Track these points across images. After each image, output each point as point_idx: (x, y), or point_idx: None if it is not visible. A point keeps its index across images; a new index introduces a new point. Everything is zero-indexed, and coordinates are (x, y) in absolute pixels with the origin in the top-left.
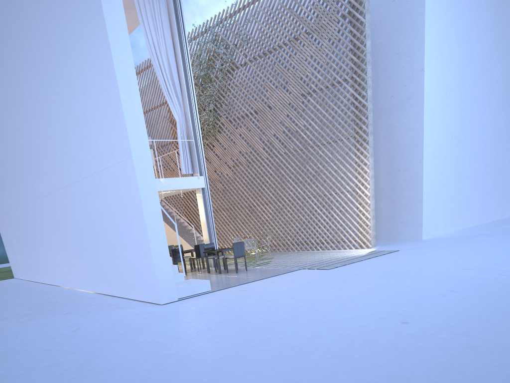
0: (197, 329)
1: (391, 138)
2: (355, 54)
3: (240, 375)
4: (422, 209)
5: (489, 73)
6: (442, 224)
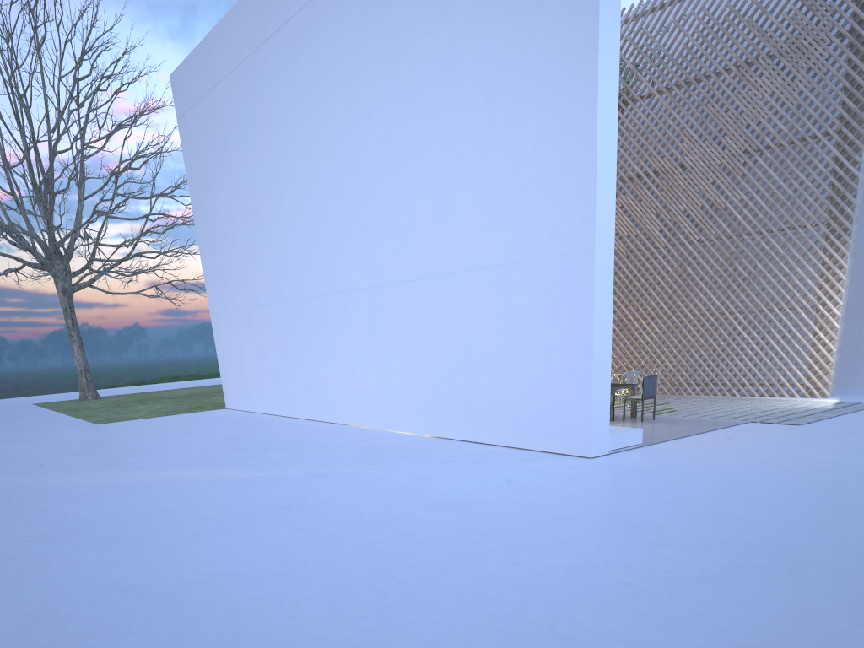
0: (708, 489)
1: None
2: (850, 96)
3: None
4: None
5: None
6: None
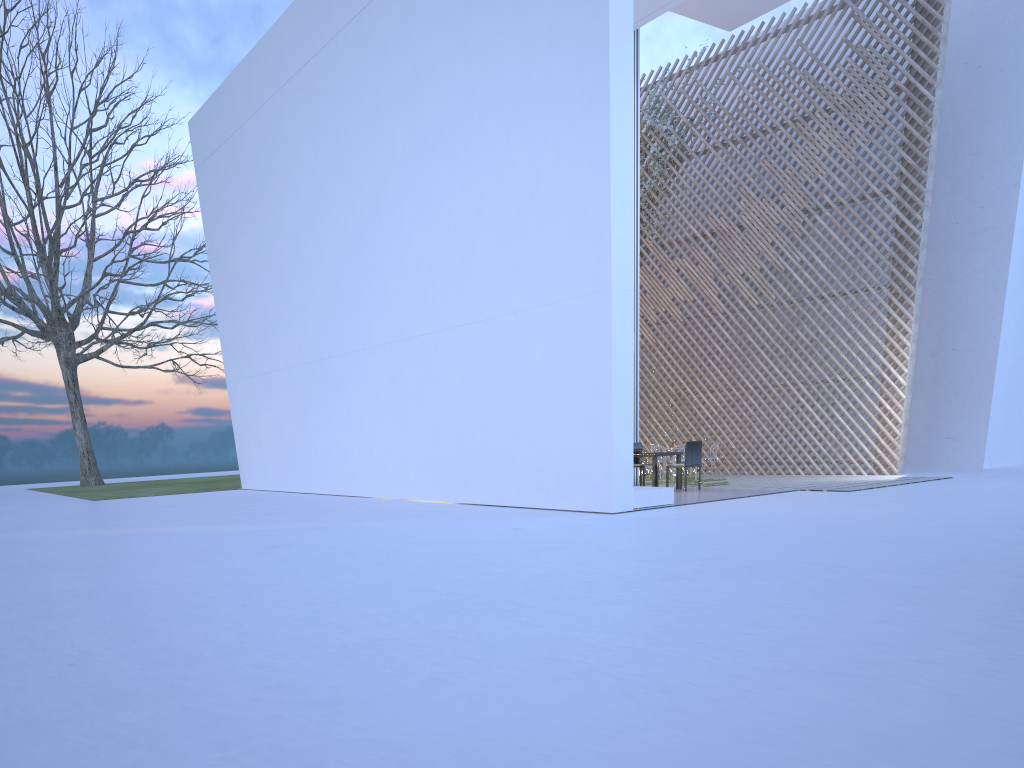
0: (717, 530)
1: (945, 294)
2: (909, 151)
3: (846, 554)
4: (989, 417)
5: None
6: (1016, 446)
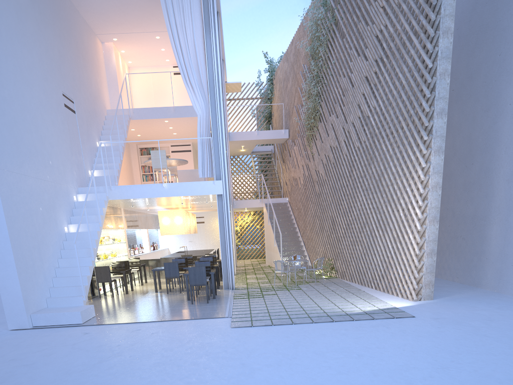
0: None
1: None
2: None
3: None
4: None
5: None
6: None
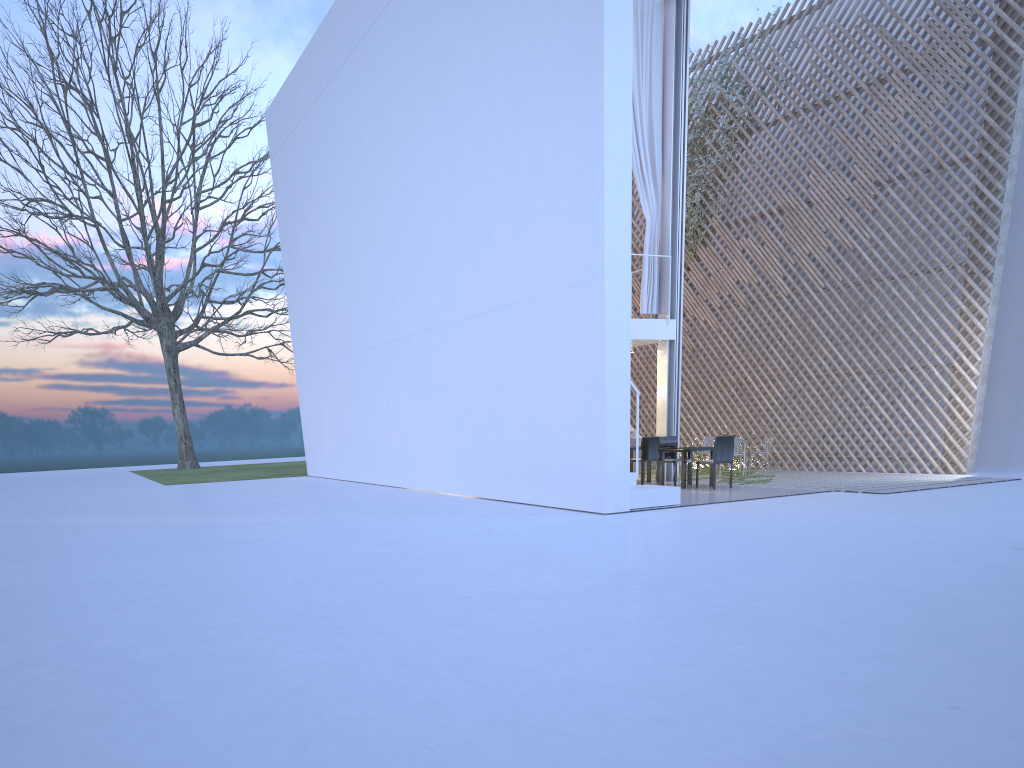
0: (682, 538)
1: None
2: (993, 112)
3: (773, 574)
4: None
5: None
6: None
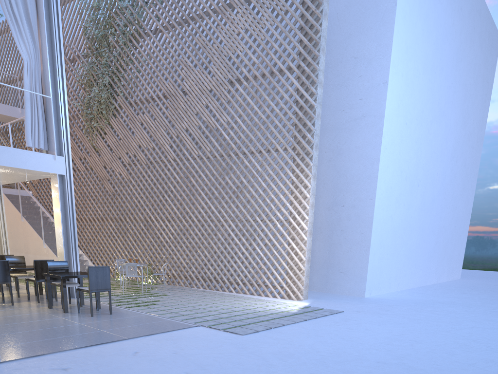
0: None
1: (336, 164)
2: (305, 35)
3: None
4: (368, 259)
5: (445, 117)
6: (386, 280)
